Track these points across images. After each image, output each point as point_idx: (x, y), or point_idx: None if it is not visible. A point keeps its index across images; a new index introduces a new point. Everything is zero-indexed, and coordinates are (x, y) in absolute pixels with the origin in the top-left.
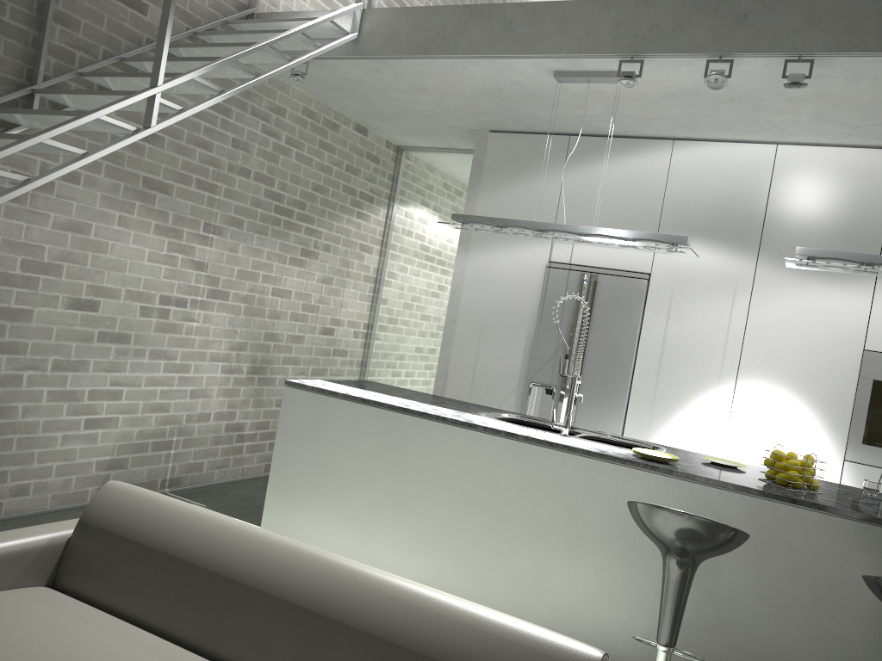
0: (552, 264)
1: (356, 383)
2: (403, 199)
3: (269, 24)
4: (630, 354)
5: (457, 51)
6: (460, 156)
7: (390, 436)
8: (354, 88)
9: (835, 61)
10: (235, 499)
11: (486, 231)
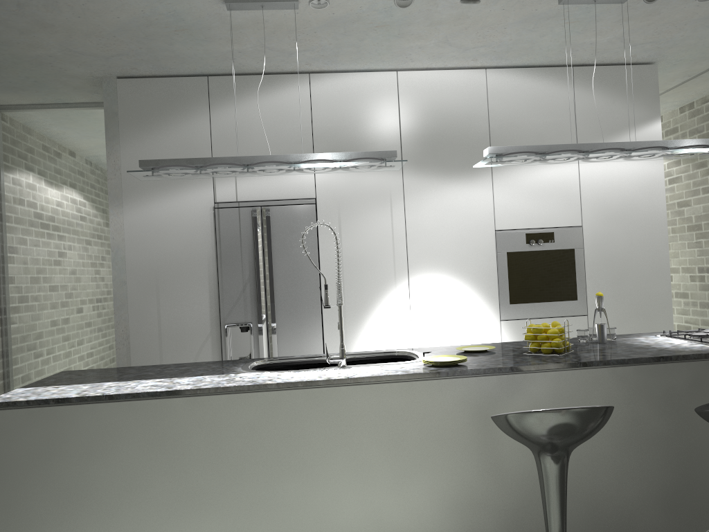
0: (220, 205)
1: (61, 379)
2: (12, 164)
3: None
4: (315, 275)
5: None
6: (73, 110)
7: (159, 429)
8: None
9: None
10: None
11: (181, 175)
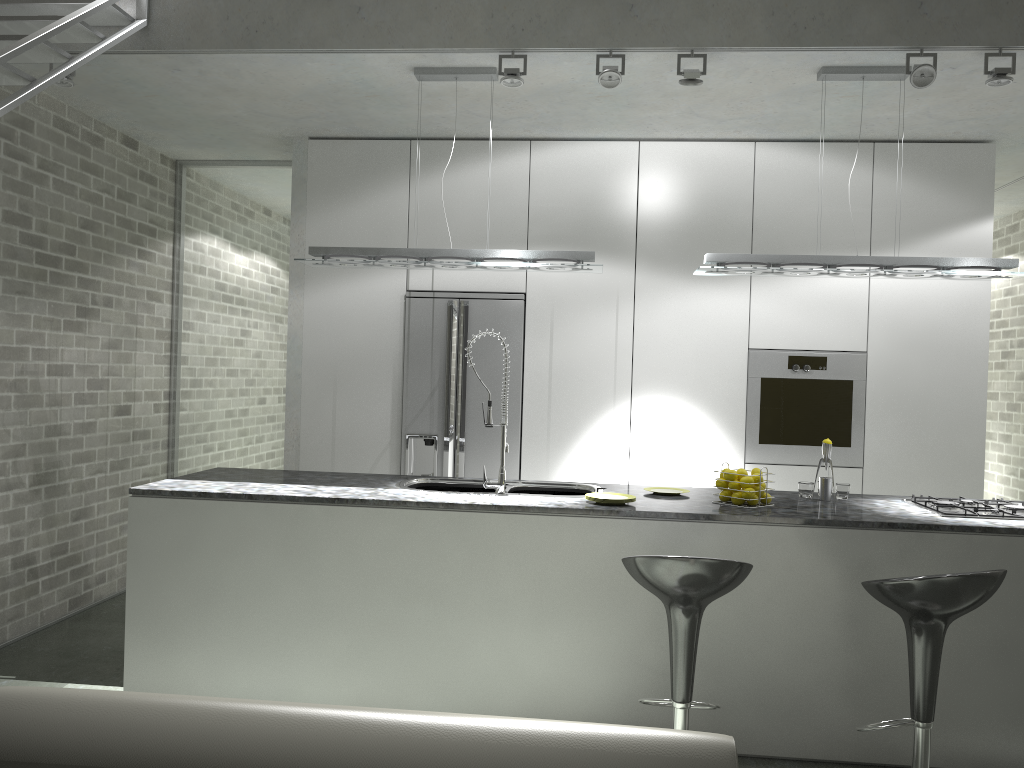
0: (412, 293)
1: (212, 474)
2: (193, 228)
3: (12, 6)
4: (516, 385)
5: (294, 44)
6: (263, 169)
7: (295, 535)
8: (133, 90)
9: (724, 56)
10: (51, 657)
11: (354, 265)
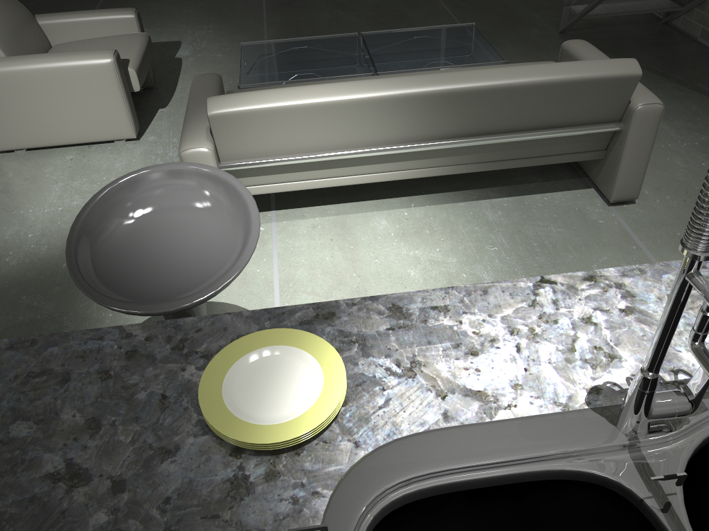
0: None
1: None
2: None
3: None
4: None
5: None
6: None
7: None
8: None
9: None
10: None
11: None
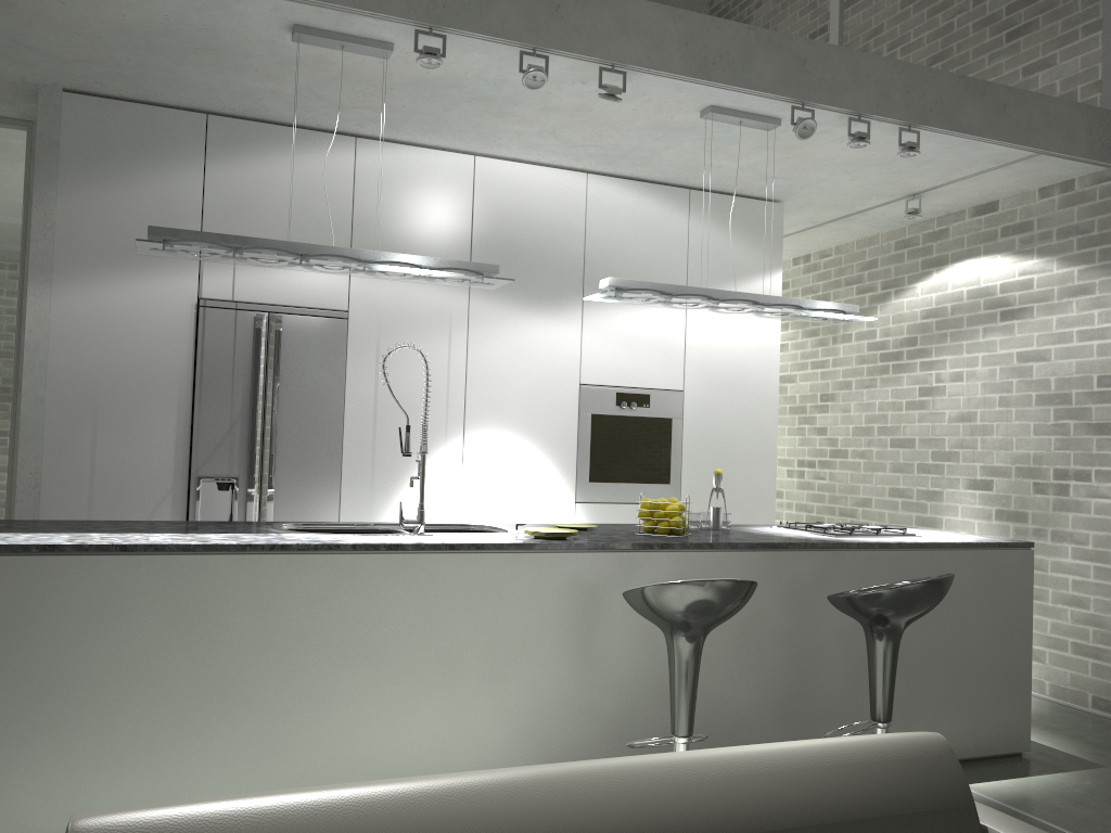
0: (208, 302)
1: None
2: None
3: None
4: (338, 418)
5: None
6: None
7: (189, 596)
8: None
9: (636, 77)
10: None
11: (204, 256)
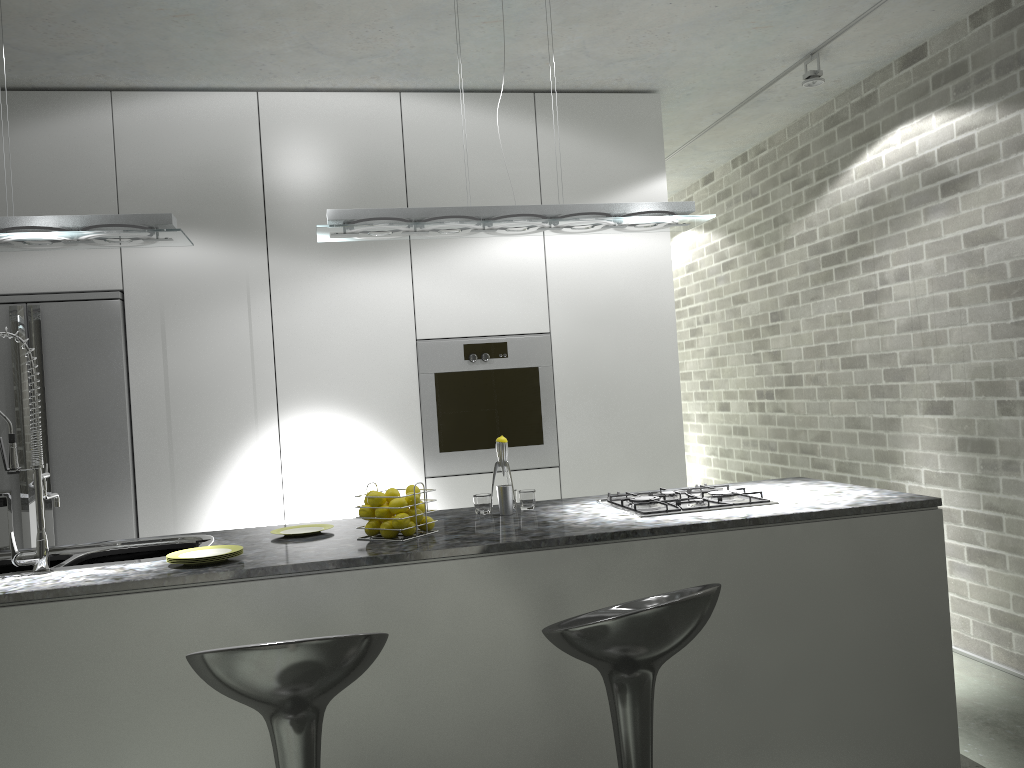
0: None
1: None
2: None
3: None
4: (121, 412)
5: None
6: None
7: None
8: None
9: None
10: None
11: None
